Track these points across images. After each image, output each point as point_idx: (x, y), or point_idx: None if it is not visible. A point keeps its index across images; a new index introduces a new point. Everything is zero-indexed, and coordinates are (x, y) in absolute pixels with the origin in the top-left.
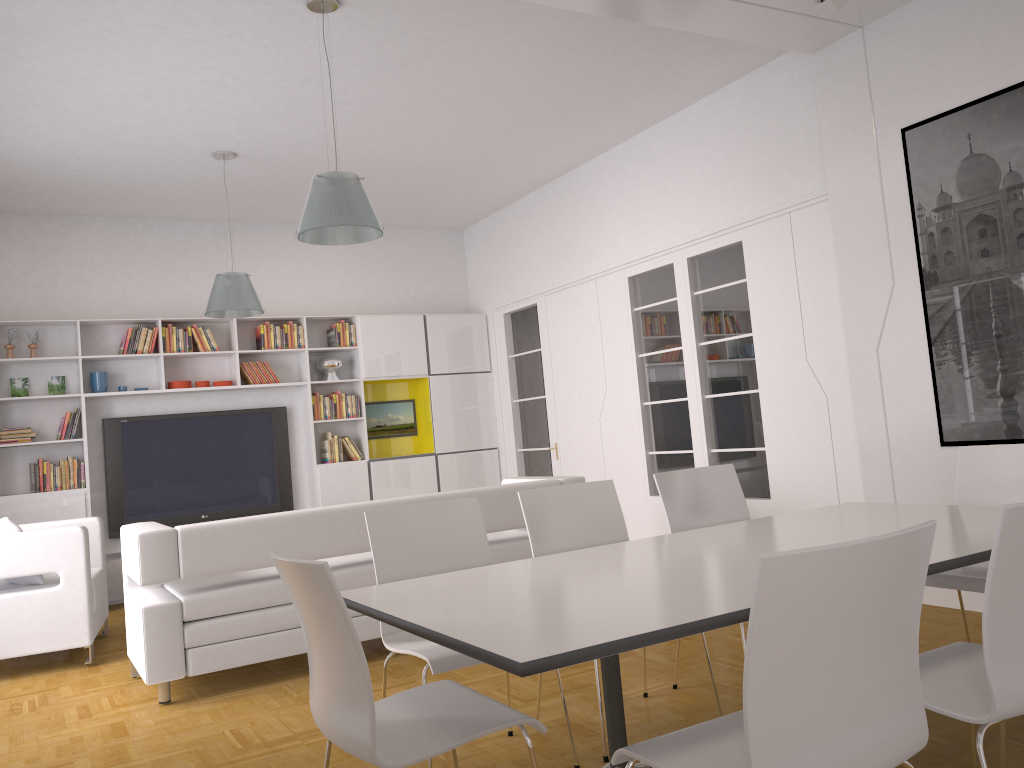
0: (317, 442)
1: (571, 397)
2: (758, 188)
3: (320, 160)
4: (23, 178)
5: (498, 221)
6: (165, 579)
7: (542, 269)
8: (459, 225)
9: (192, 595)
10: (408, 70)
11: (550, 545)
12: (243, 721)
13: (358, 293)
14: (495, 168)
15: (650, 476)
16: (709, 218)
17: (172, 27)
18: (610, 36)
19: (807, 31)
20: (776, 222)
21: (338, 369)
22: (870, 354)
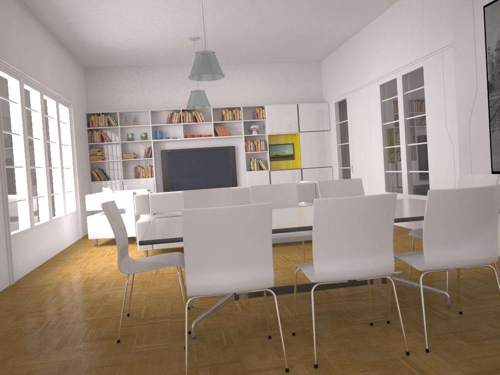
0: (248, 161)
1: (358, 143)
2: (430, 39)
3: (235, 37)
4: (123, 53)
5: (333, 57)
6: (144, 213)
7: (348, 81)
8: (317, 60)
9: None
10: None
11: None
12: None
13: (268, 94)
14: (319, 33)
15: (386, 182)
16: (410, 55)
17: None
18: None
19: None
20: (436, 56)
21: (257, 129)
22: (466, 125)
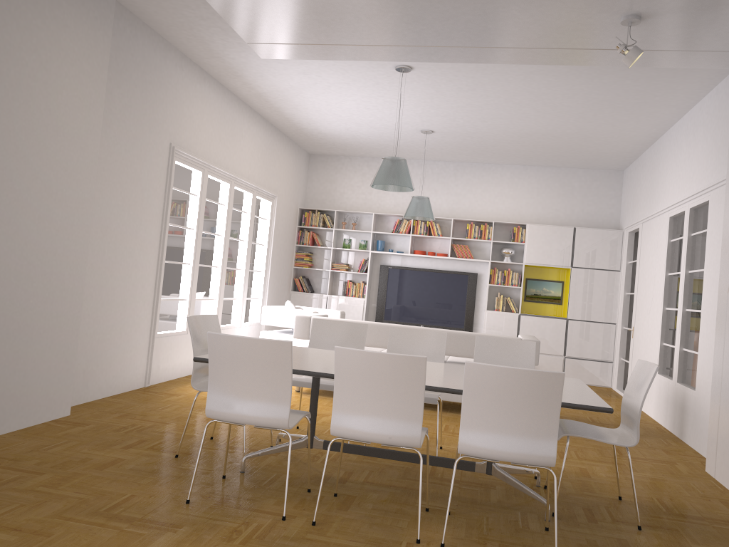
0: (494, 297)
1: (642, 296)
2: (718, 163)
3: (480, 133)
4: (348, 142)
5: (634, 167)
6: (302, 337)
7: (643, 204)
8: (617, 168)
9: None
10: (479, 91)
11: None
12: (303, 404)
13: (537, 209)
14: (599, 136)
15: (661, 360)
16: (700, 181)
17: (350, 83)
18: (583, 66)
19: (705, 58)
20: (721, 189)
21: (511, 255)
22: (725, 295)
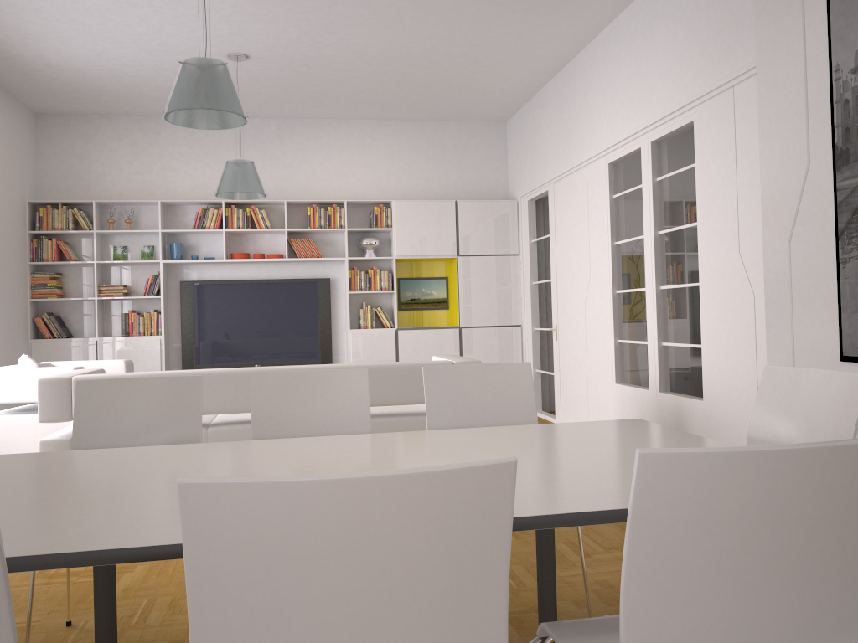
0: (357, 310)
1: (567, 282)
2: (709, 61)
3: (323, 58)
4: (102, 84)
5: (527, 112)
6: (58, 419)
7: (552, 157)
8: (499, 117)
9: None
10: None
11: (276, 430)
12: None
13: (402, 181)
14: (493, 58)
15: (618, 364)
16: (669, 98)
17: None
18: None
19: None
20: (722, 98)
21: (375, 247)
22: (782, 248)
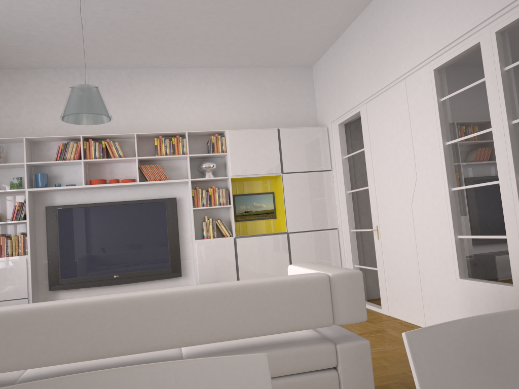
0: (200, 223)
1: (387, 186)
2: None
3: None
4: None
5: (333, 53)
6: None
7: (363, 82)
8: (307, 62)
9: None
10: None
11: None
12: None
13: (232, 115)
14: None
15: (460, 259)
16: None
17: None
18: None
19: None
20: None
21: (213, 170)
22: None
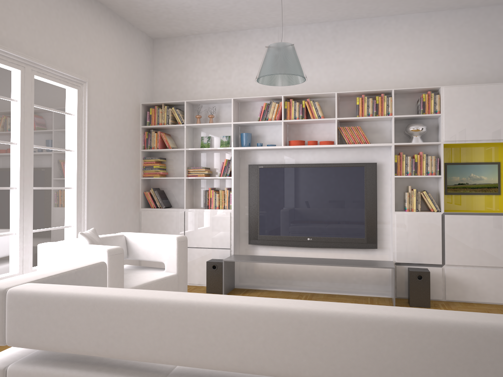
0: (402, 193)
1: None
2: None
3: None
4: (182, 1)
5: None
6: None
7: None
8: None
9: (18, 365)
10: None
11: None
12: None
13: (451, 68)
14: None
15: None
16: None
17: None
18: None
19: None
20: None
21: (422, 133)
22: None
